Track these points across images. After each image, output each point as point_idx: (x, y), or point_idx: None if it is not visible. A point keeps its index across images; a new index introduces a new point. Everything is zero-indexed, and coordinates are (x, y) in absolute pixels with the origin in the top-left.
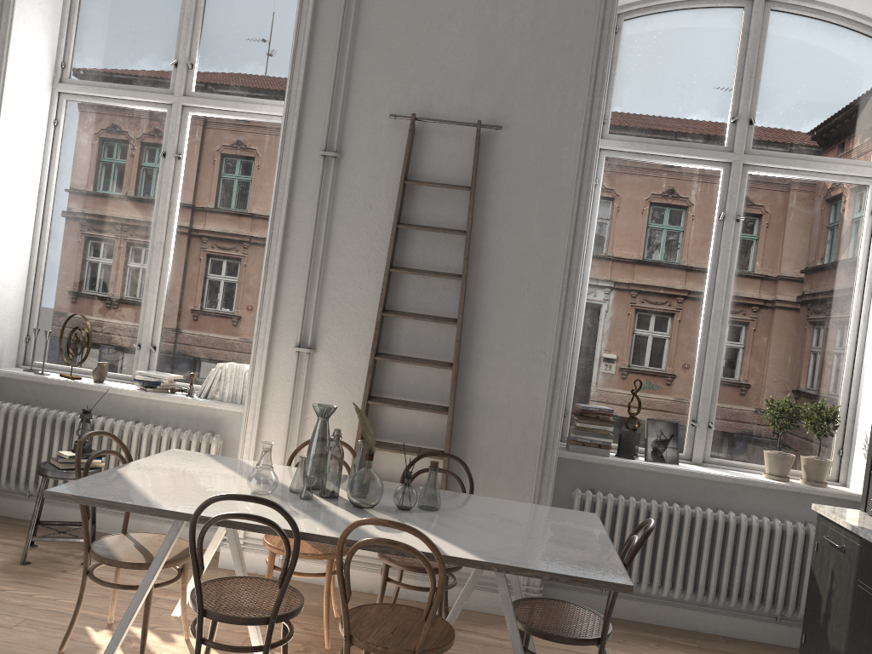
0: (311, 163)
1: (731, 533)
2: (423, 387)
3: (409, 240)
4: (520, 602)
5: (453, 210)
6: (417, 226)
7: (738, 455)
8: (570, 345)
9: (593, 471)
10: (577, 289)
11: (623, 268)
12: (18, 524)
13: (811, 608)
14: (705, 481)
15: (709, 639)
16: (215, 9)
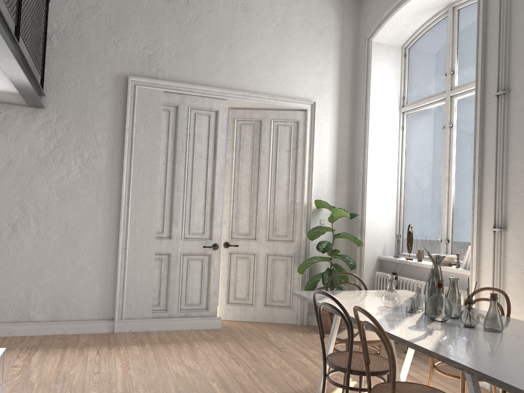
0: (492, 103)
1: None
2: None
3: None
4: None
5: None
6: None
7: None
8: None
9: None
10: None
11: None
12: None
13: None
14: None
15: None
16: (462, 34)
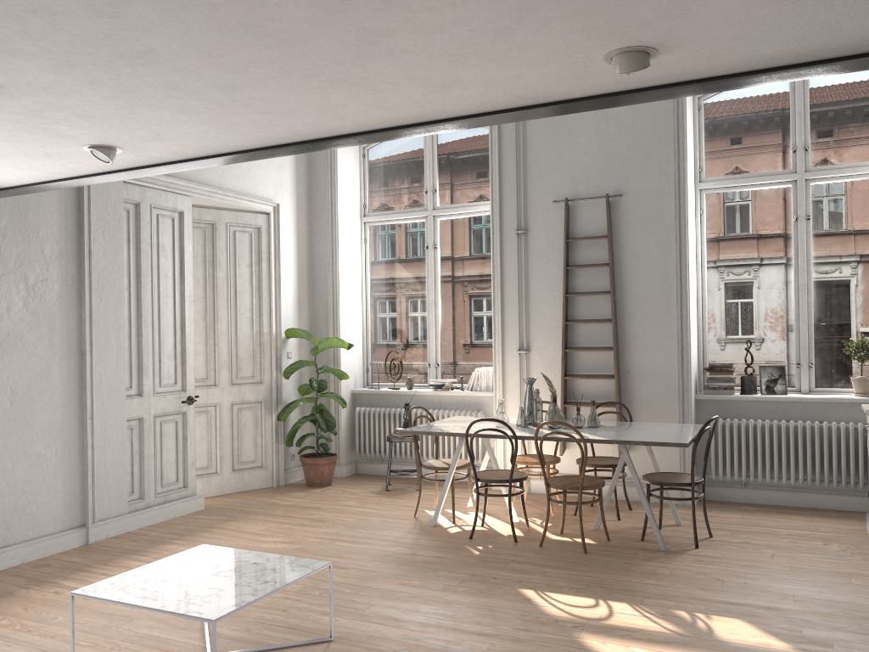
0: (510, 239)
1: (825, 435)
2: (598, 364)
3: (575, 275)
4: (652, 473)
5: (600, 251)
6: (579, 265)
7: (837, 383)
8: (689, 324)
9: (725, 406)
10: (687, 288)
11: (730, 266)
12: (378, 477)
13: (868, 473)
14: (806, 403)
15: (823, 511)
16: (444, 153)
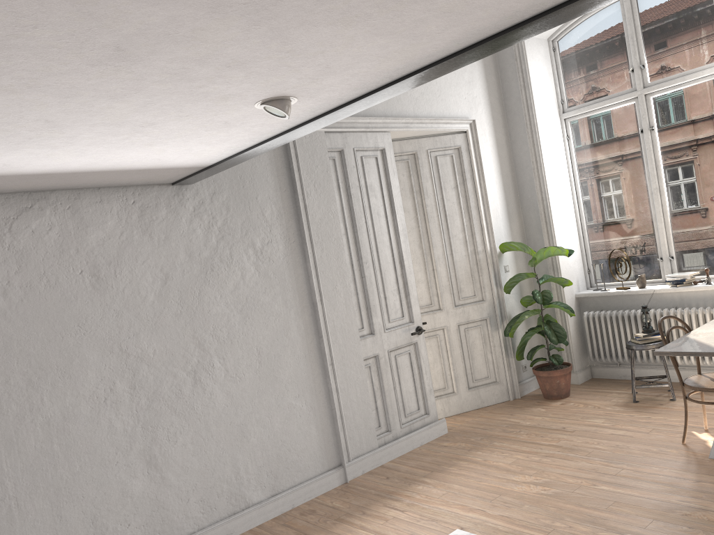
0: None
1: None
2: None
3: None
4: None
5: None
6: None
7: None
8: None
9: None
10: None
11: None
12: (618, 382)
13: None
14: None
15: None
16: (648, 22)
